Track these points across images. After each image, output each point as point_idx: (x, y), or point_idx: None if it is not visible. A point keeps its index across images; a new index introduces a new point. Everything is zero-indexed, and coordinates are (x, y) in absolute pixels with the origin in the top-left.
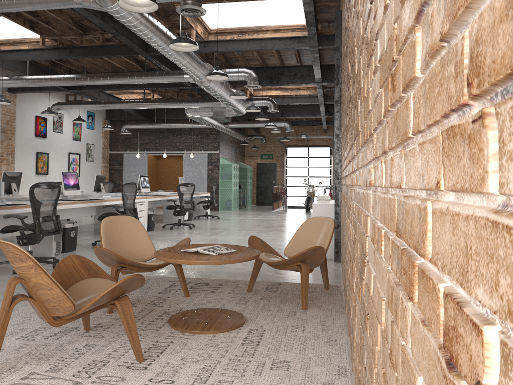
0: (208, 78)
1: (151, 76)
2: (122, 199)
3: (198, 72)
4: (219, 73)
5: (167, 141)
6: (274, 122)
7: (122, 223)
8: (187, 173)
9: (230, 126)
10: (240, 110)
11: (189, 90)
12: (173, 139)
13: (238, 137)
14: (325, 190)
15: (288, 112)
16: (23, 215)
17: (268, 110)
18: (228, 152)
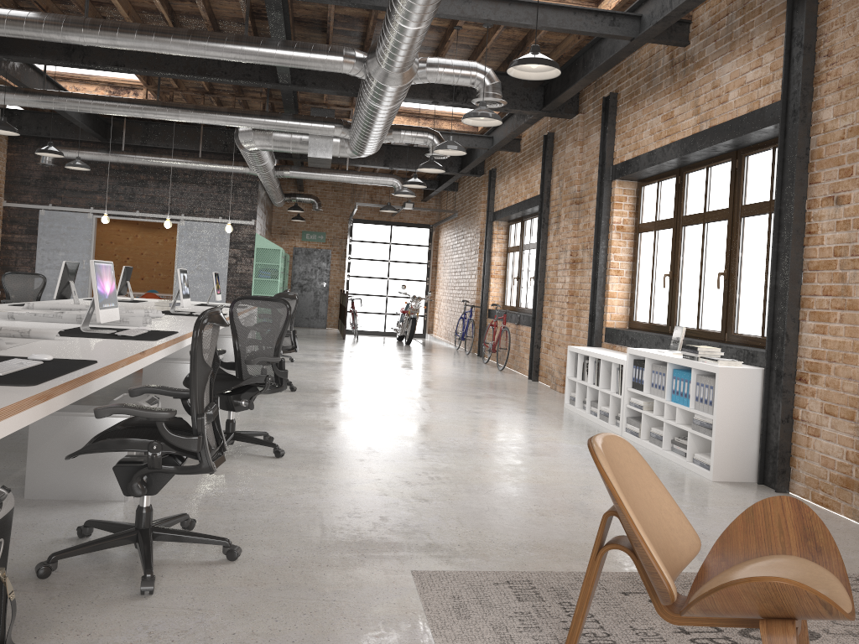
0: (508, 70)
1: (263, 49)
2: (233, 335)
3: (413, 54)
4: (551, 63)
5: (142, 192)
6: (374, 176)
7: (615, 458)
8: (184, 260)
9: (287, 174)
10: (376, 146)
11: (221, 92)
12: (157, 189)
13: (278, 196)
14: (465, 309)
15: (397, 159)
16: (167, 409)
17: (430, 152)
18: (262, 224)
